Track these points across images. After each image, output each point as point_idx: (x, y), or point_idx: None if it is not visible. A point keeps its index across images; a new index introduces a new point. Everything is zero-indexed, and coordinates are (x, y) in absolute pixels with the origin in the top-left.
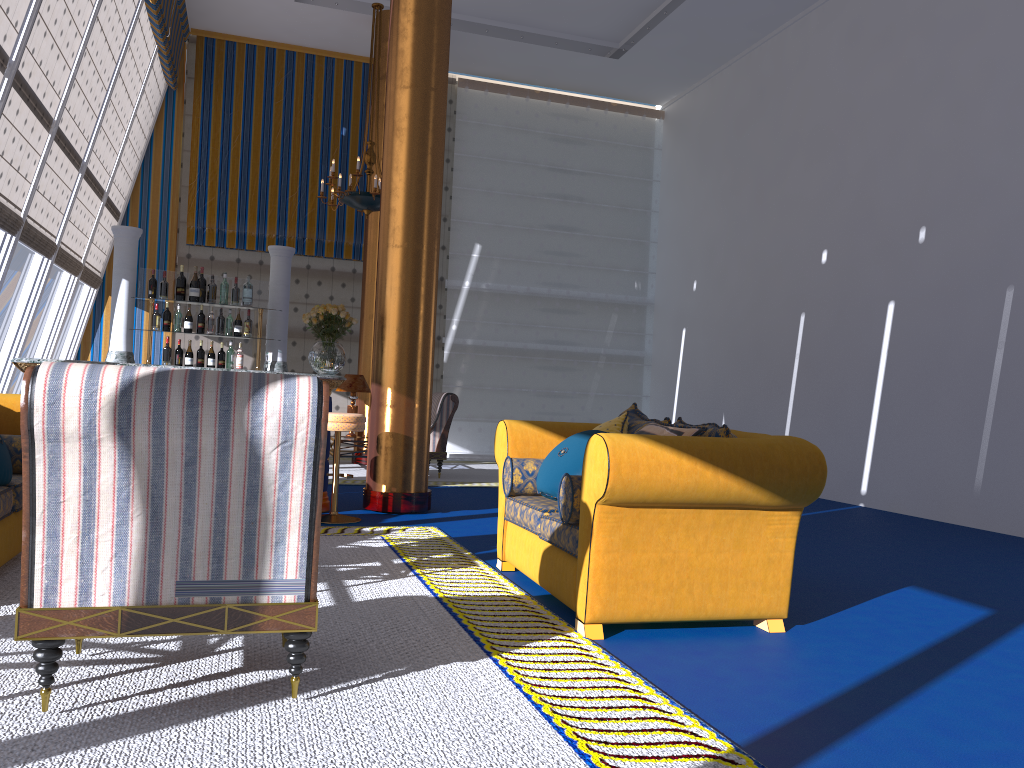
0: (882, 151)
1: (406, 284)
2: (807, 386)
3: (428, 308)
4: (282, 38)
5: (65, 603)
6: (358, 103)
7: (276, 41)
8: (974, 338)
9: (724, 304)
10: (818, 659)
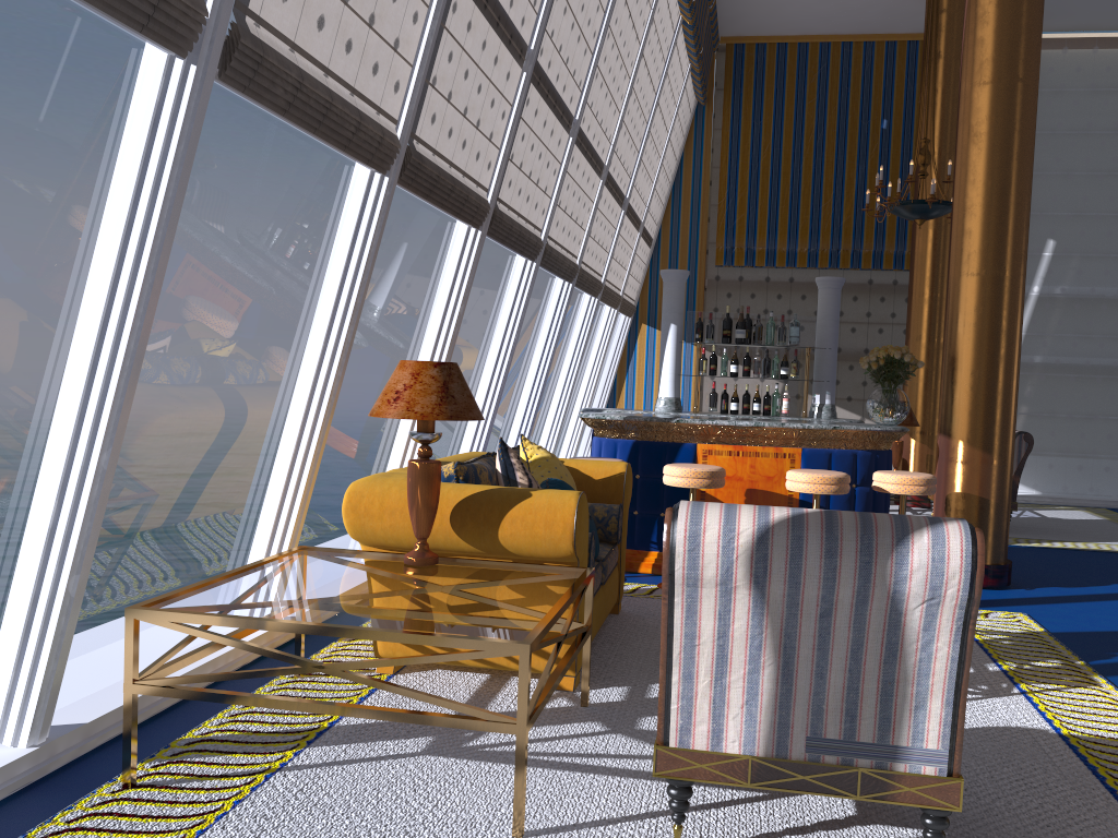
0: None
1: (984, 319)
2: None
3: (1011, 346)
4: (815, 30)
5: (697, 745)
6: (901, 89)
7: (809, 34)
8: None
9: None
10: None
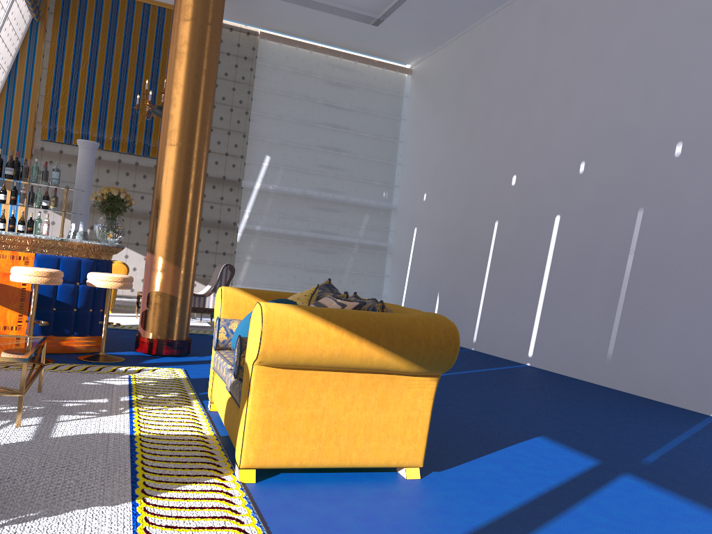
0: (558, 104)
1: (177, 175)
2: (496, 274)
3: (195, 195)
4: None
5: None
6: None
7: None
8: (613, 246)
9: (444, 211)
10: (437, 509)
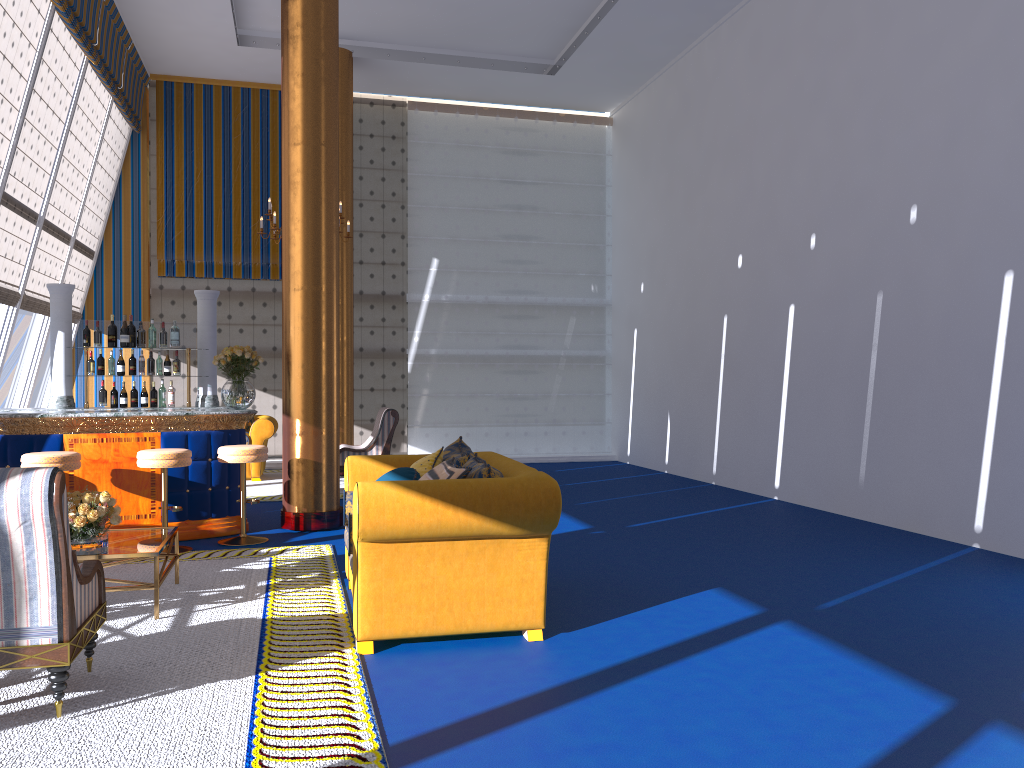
0: (780, 161)
1: (306, 323)
2: (731, 385)
3: (328, 344)
4: (236, 77)
5: None
6: None
7: (231, 79)
8: (855, 340)
9: (665, 306)
10: (543, 665)
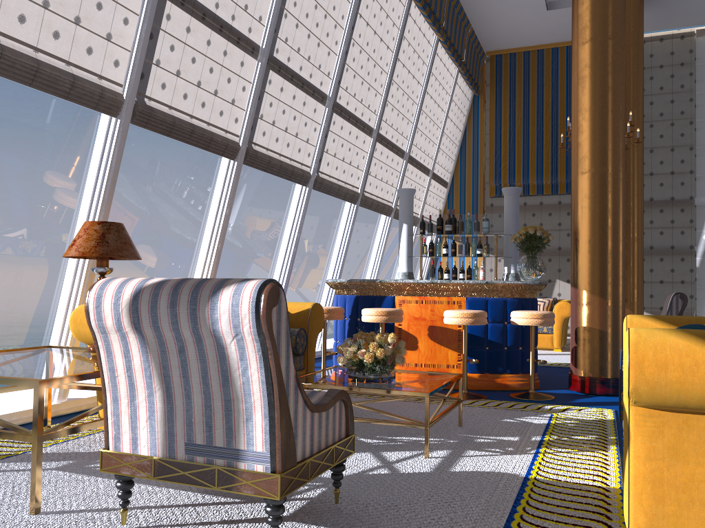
0: None
1: (592, 203)
2: None
3: (614, 221)
4: (547, 40)
5: (125, 449)
6: None
7: (543, 43)
8: None
9: None
10: None
